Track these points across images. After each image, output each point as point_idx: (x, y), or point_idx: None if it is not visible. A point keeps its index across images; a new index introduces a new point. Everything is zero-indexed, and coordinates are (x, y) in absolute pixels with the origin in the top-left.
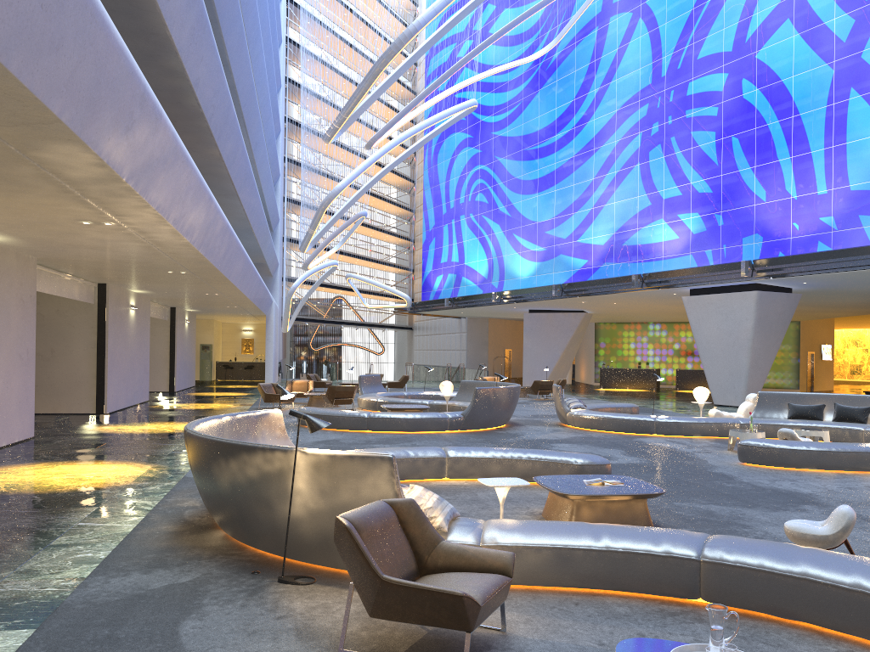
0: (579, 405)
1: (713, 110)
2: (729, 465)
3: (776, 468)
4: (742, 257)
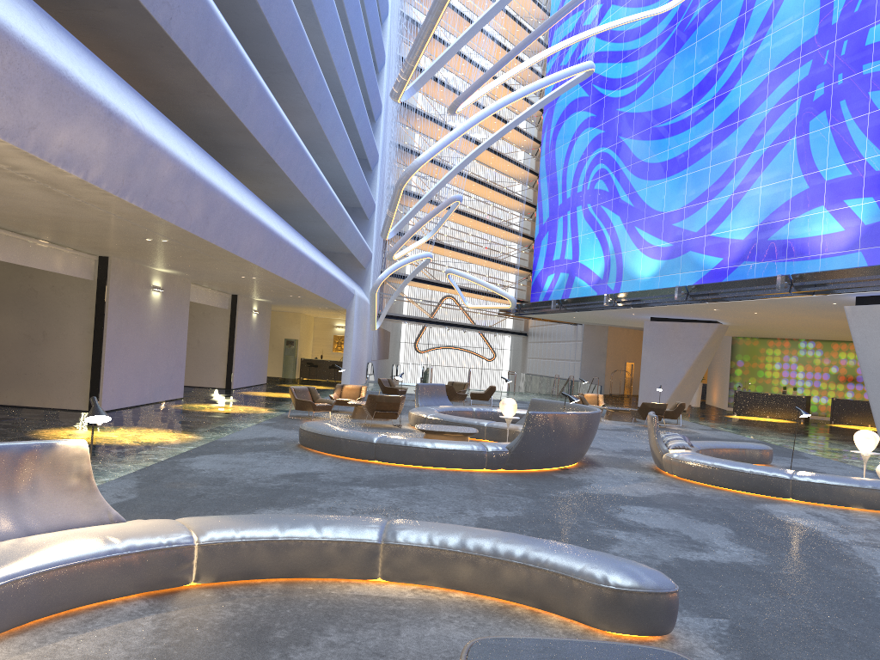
0: (681, 444)
1: None
2: None
3: None
4: None
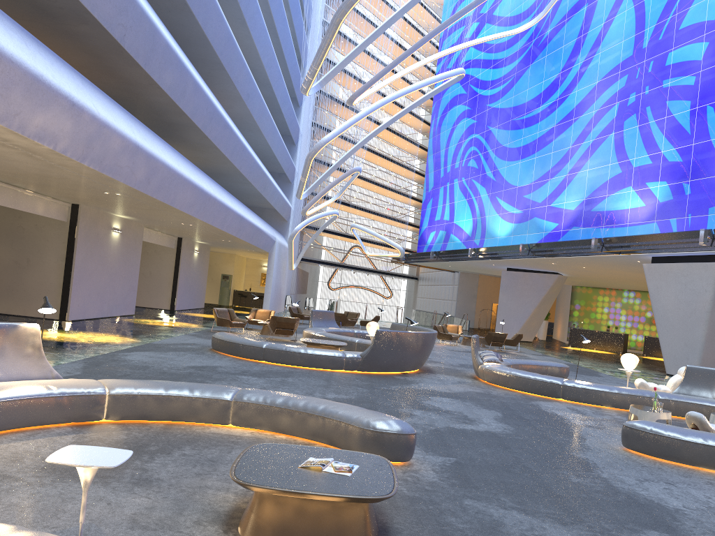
0: (493, 359)
1: (690, 80)
2: (607, 449)
3: (664, 460)
4: (707, 227)
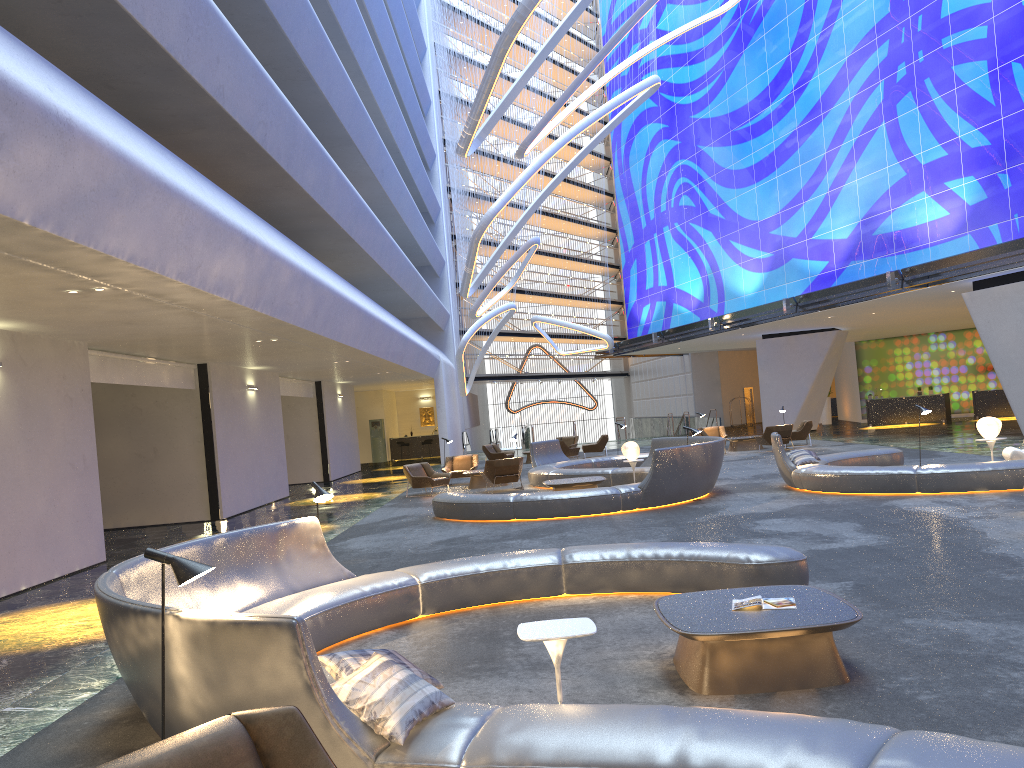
0: (808, 459)
1: (980, 31)
2: (1020, 539)
3: None
4: None
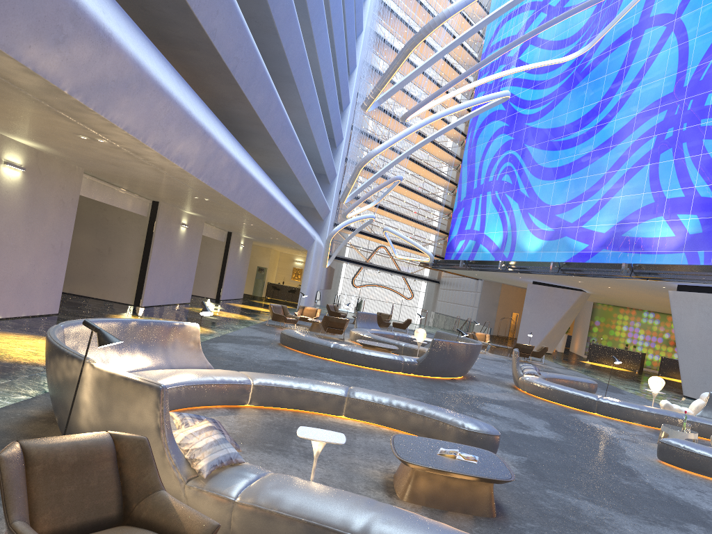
0: (532, 372)
1: None
2: (644, 460)
3: (693, 473)
4: None
